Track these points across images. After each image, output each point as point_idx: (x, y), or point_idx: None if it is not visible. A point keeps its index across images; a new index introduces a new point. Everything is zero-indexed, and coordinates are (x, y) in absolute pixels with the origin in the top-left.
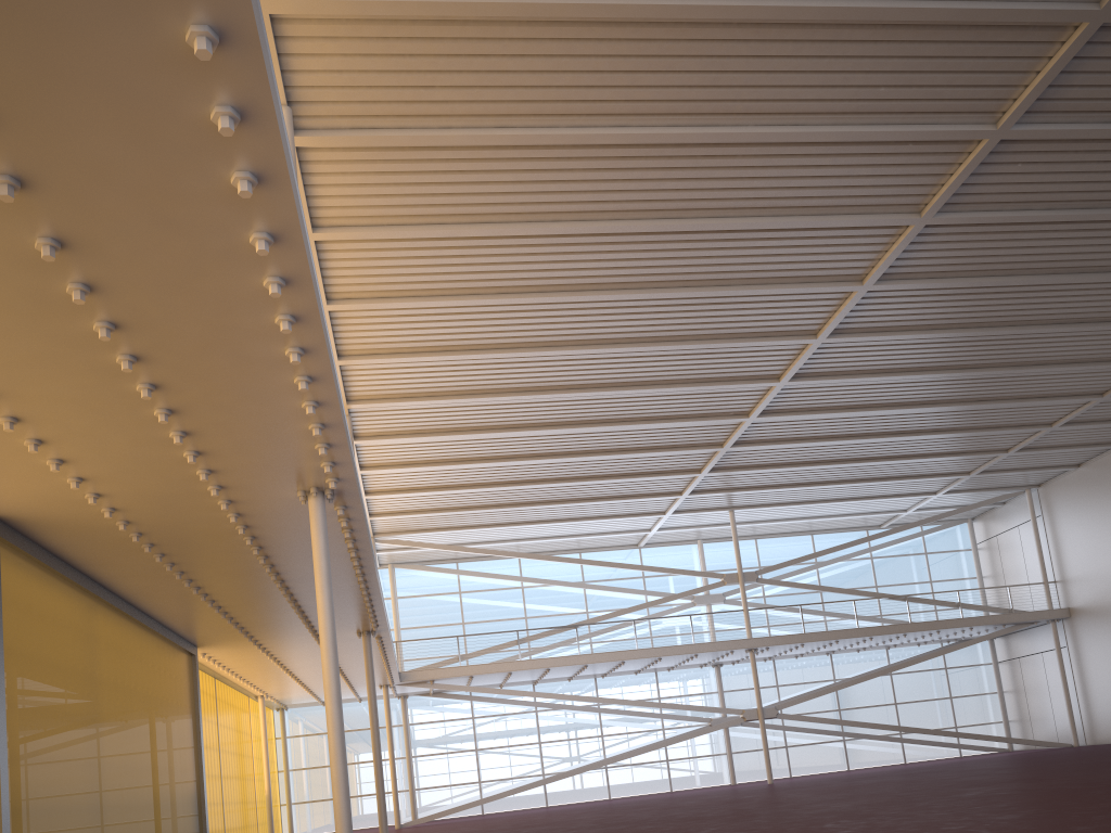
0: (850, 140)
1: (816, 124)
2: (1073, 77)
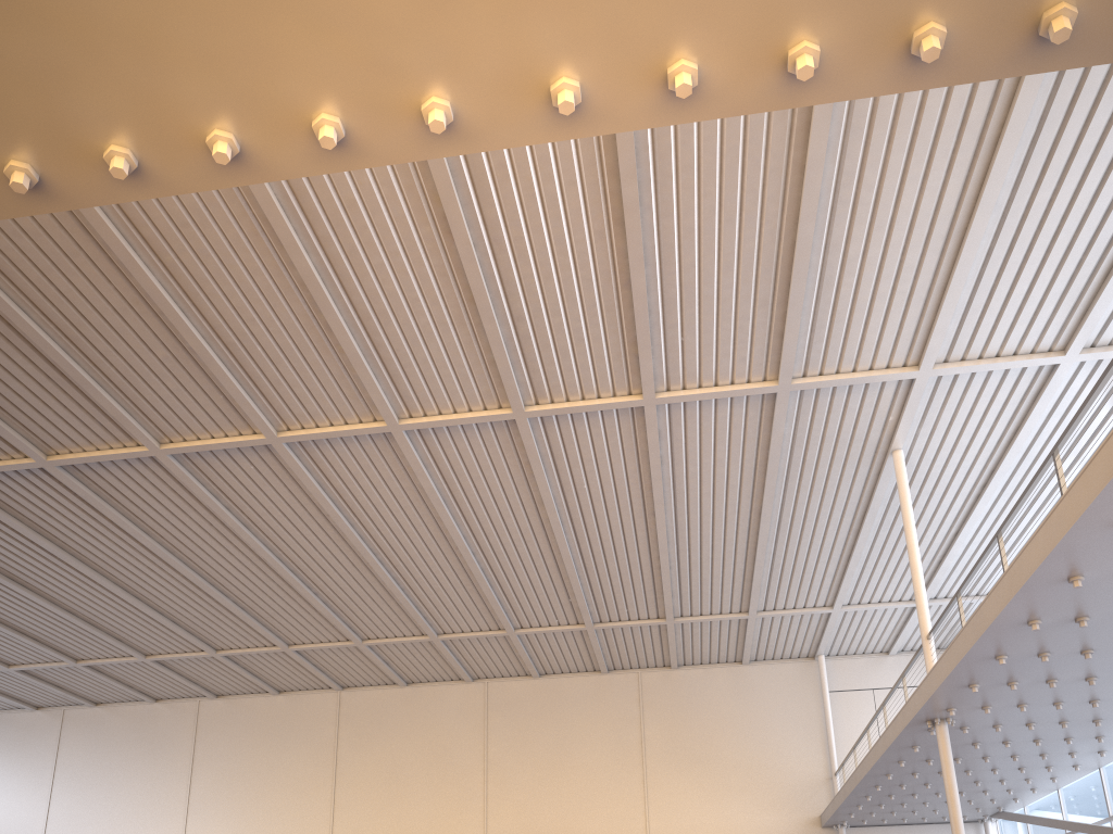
0: (201, 358)
1: (195, 324)
2: (340, 444)
